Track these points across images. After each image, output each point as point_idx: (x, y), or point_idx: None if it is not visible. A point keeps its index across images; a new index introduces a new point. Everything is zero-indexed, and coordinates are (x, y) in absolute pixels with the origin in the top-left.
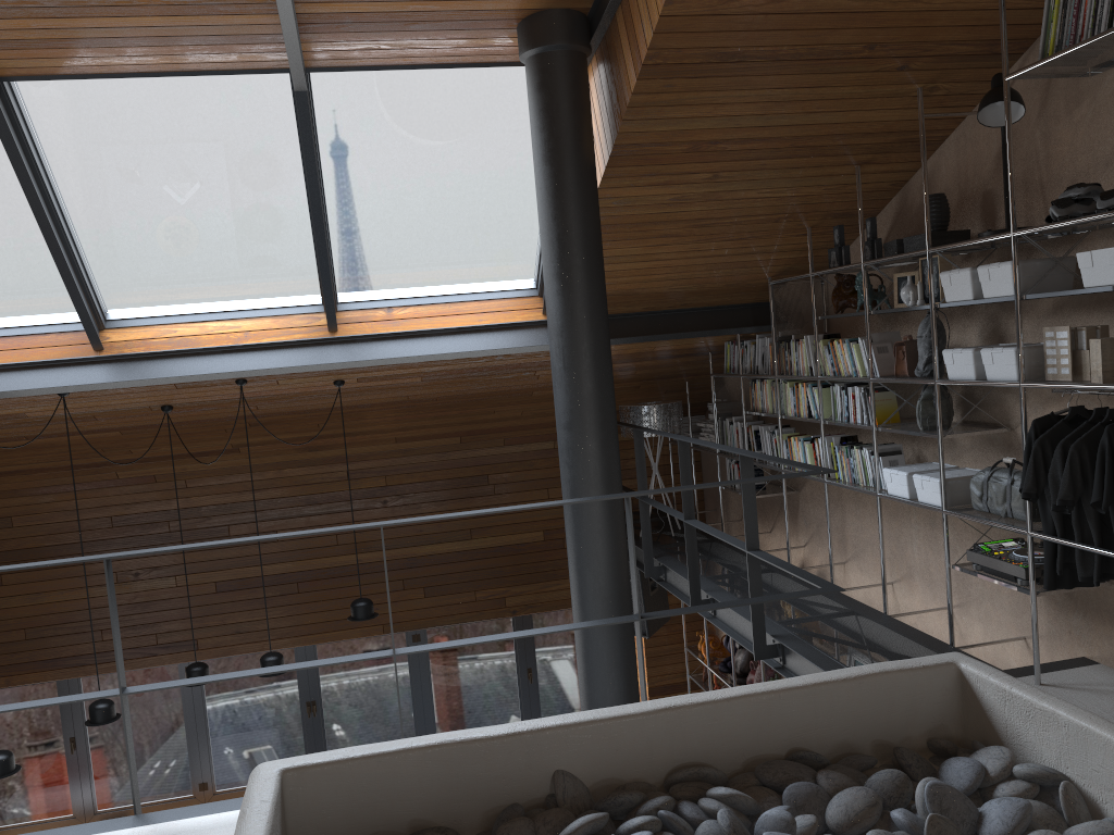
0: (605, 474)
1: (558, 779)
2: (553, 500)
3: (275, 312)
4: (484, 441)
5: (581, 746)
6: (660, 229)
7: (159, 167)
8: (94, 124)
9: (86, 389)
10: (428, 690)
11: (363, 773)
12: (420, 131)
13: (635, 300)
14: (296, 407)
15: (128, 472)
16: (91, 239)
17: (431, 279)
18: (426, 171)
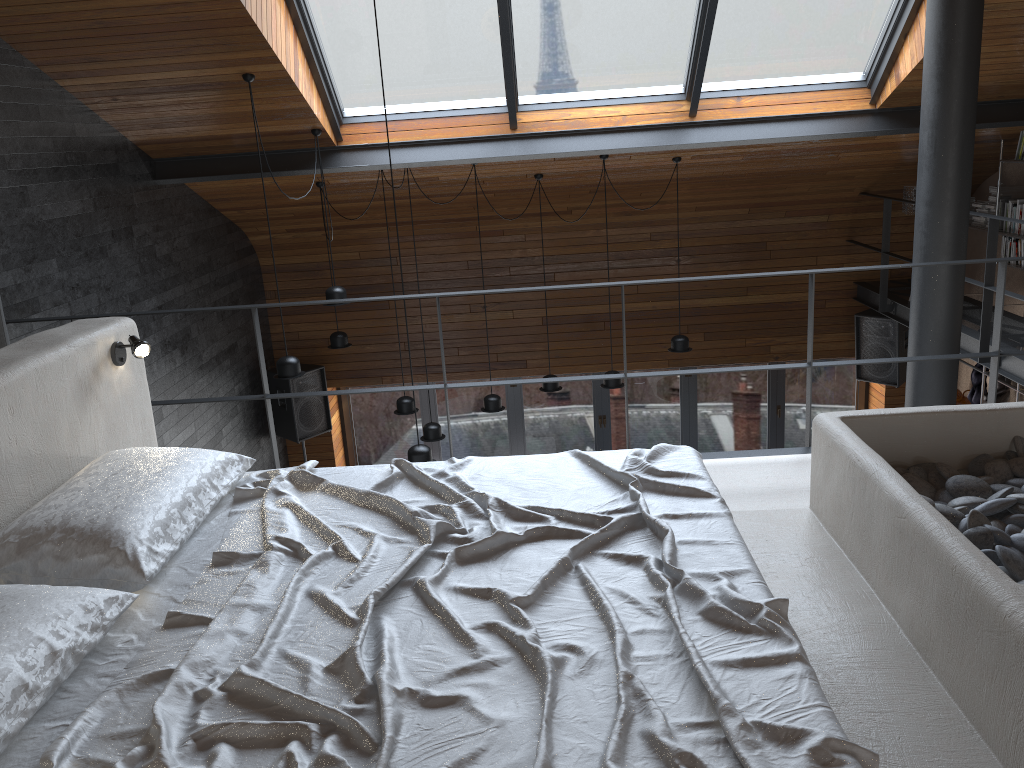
0: (957, 244)
1: (1018, 441)
2: (820, 267)
3: (646, 100)
4: (768, 213)
5: None
6: (1013, 31)
7: None
8: None
9: (503, 160)
10: (693, 416)
11: (889, 424)
12: None
13: None
14: (632, 178)
15: (485, 226)
16: (524, 40)
17: (776, 72)
18: None
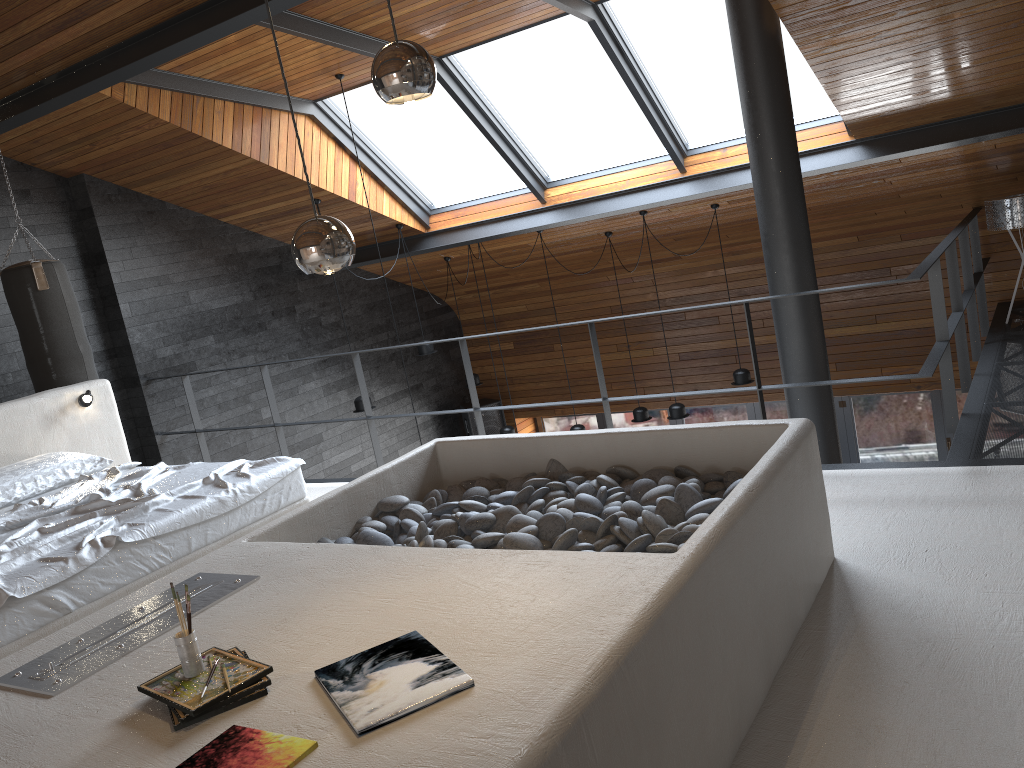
0: (792, 281)
1: (549, 463)
2: None
3: (645, 163)
4: (880, 239)
5: (562, 448)
6: (891, 59)
7: (541, 84)
8: (497, 67)
9: (539, 229)
10: (853, 447)
11: (468, 448)
12: (696, 17)
13: (926, 113)
14: (697, 225)
15: (614, 276)
16: (522, 135)
17: None
18: (714, 44)
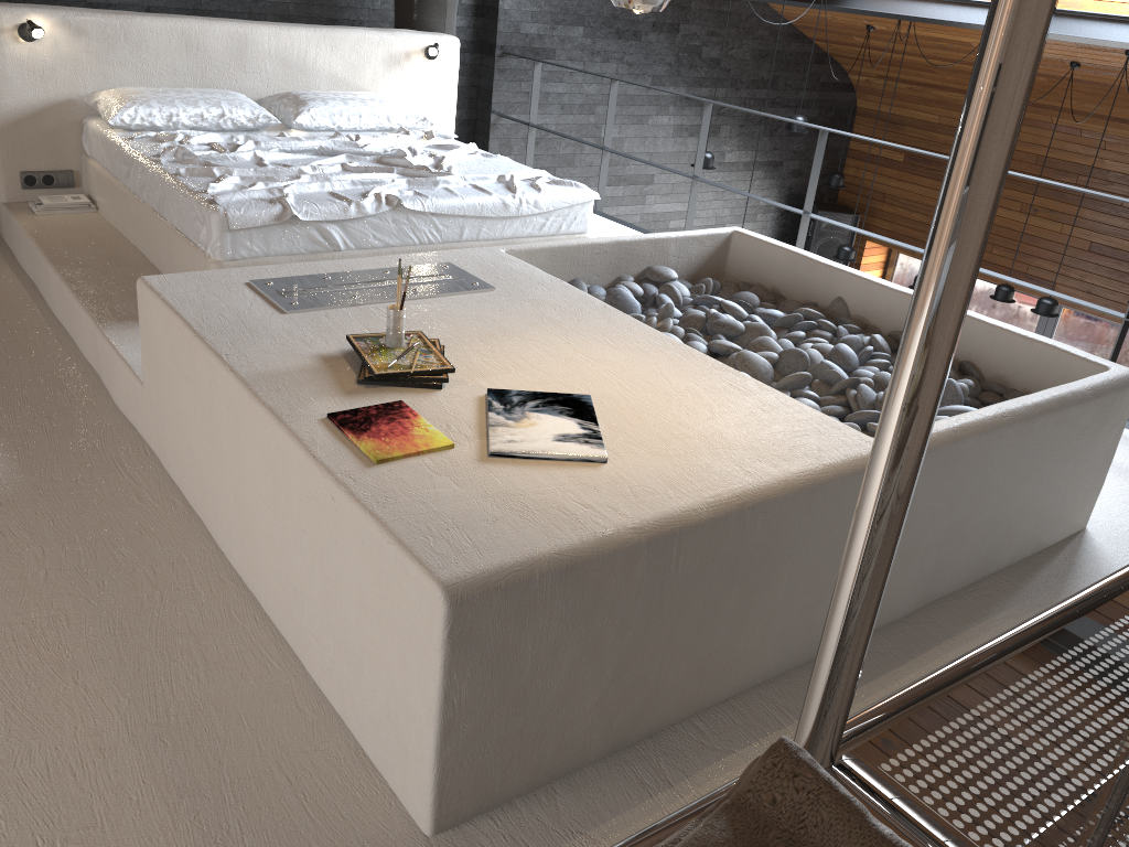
0: None
1: (835, 300)
2: None
3: None
4: None
5: (855, 290)
6: None
7: None
8: None
9: None
10: None
11: (762, 250)
12: None
13: None
14: None
15: (1060, 120)
16: None
17: None
18: None
